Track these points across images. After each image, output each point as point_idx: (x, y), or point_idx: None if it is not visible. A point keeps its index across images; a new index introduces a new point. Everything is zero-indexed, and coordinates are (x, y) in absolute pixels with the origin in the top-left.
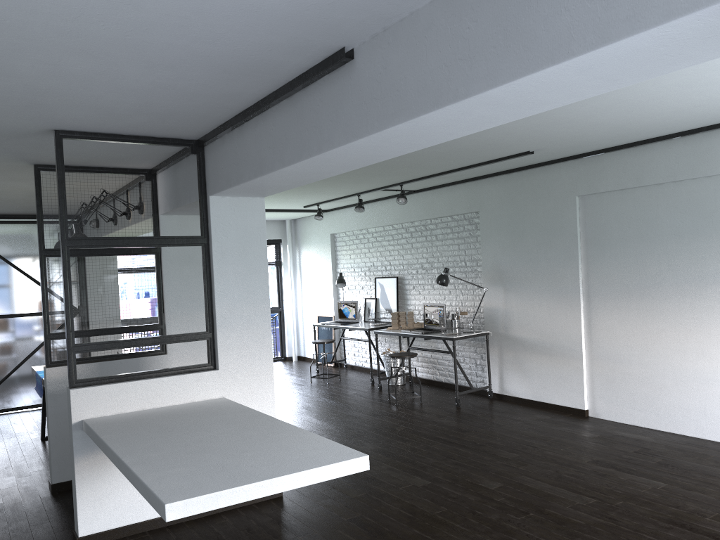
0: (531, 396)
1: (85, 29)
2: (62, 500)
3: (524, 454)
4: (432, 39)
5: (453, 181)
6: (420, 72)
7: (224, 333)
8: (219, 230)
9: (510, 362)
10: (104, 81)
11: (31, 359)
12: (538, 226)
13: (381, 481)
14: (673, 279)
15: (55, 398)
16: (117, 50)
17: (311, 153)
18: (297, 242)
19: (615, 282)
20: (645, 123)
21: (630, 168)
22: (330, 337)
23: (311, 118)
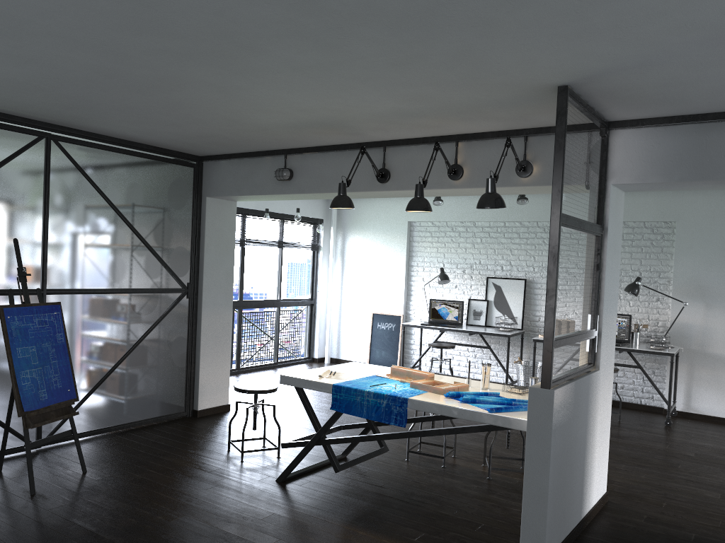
0: None
1: None
2: None
3: None
4: None
5: None
6: None
7: None
8: None
9: (705, 380)
10: None
11: (131, 356)
12: None
13: None
14: None
15: (554, 434)
16: None
17: None
18: (340, 225)
19: None
20: None
21: None
22: (395, 339)
23: None
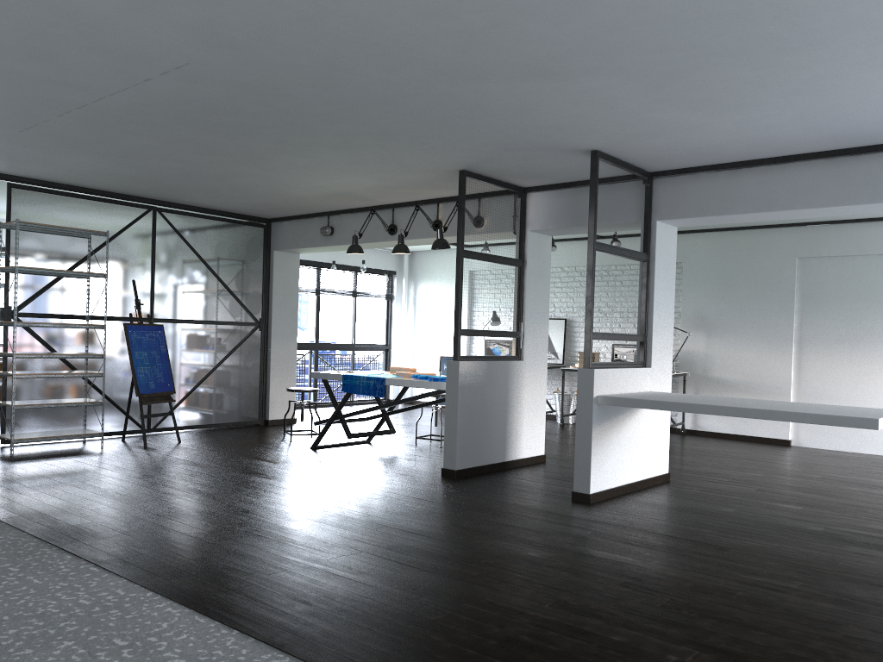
0: (730, 430)
1: (851, 106)
2: (482, 482)
3: (796, 463)
4: None
5: None
6: None
7: (655, 337)
8: (658, 251)
9: None
10: (752, 129)
11: (215, 373)
12: (751, 280)
13: (725, 474)
14: None
15: (462, 390)
16: (825, 117)
17: (858, 202)
18: (412, 276)
19: (829, 332)
20: None
21: (854, 239)
22: None
23: (861, 177)
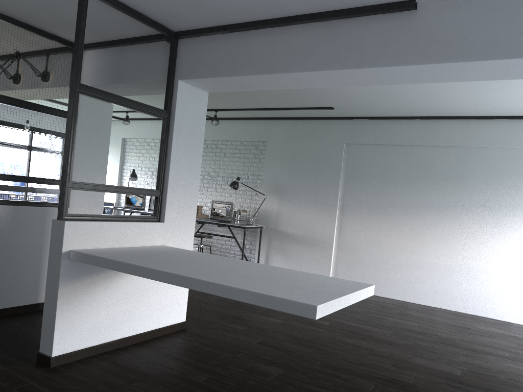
0: None
1: None
2: None
3: None
4: (509, 14)
5: (250, 116)
6: (492, 32)
7: (171, 193)
8: (180, 110)
9: (276, 248)
10: None
11: None
12: (312, 159)
13: (248, 319)
14: (401, 204)
15: None
16: None
17: (346, 66)
18: None
19: (363, 202)
20: (417, 106)
21: (384, 132)
22: None
23: (351, 41)
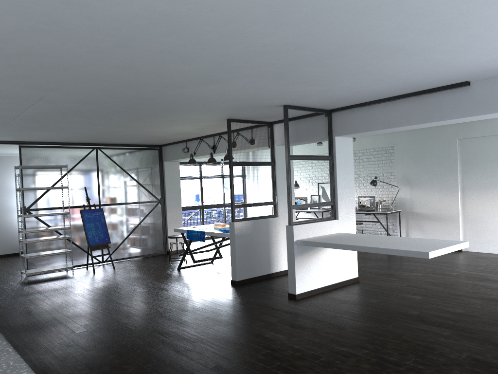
0: None
1: (398, 74)
2: (249, 287)
3: (451, 264)
4: None
5: None
6: None
7: (340, 202)
8: (338, 153)
9: (413, 226)
10: (357, 88)
11: (137, 229)
12: (433, 154)
13: (398, 274)
14: None
15: (237, 237)
16: (391, 80)
17: (434, 120)
18: None
19: (479, 182)
20: None
21: (489, 126)
22: None
23: (434, 106)
